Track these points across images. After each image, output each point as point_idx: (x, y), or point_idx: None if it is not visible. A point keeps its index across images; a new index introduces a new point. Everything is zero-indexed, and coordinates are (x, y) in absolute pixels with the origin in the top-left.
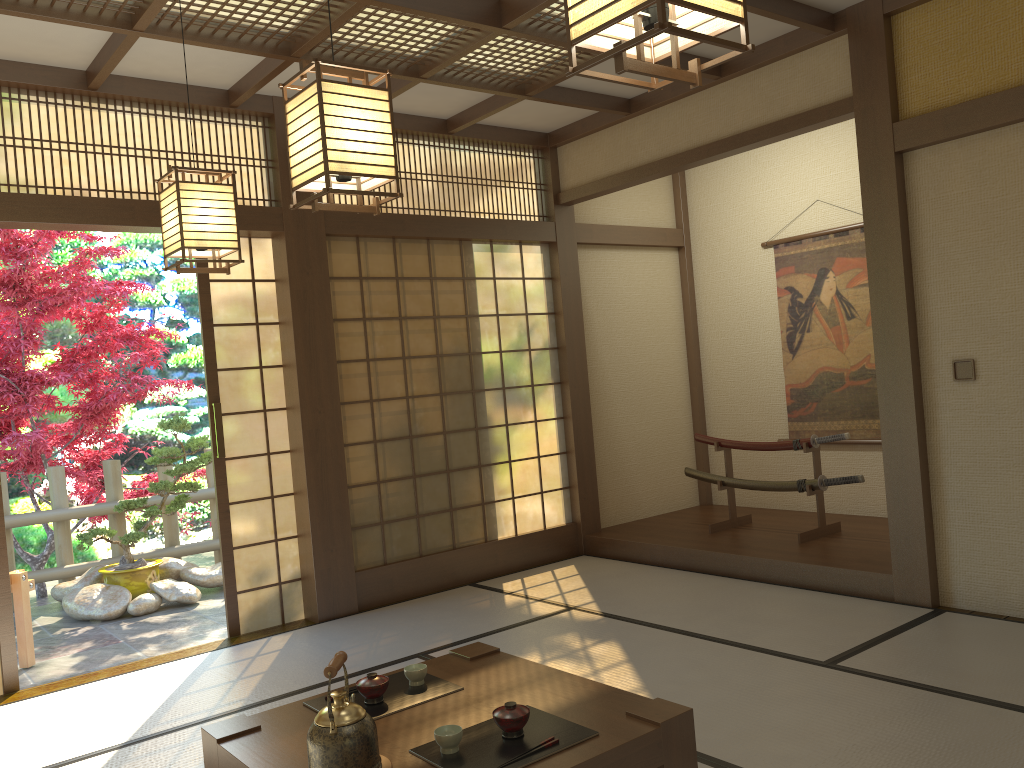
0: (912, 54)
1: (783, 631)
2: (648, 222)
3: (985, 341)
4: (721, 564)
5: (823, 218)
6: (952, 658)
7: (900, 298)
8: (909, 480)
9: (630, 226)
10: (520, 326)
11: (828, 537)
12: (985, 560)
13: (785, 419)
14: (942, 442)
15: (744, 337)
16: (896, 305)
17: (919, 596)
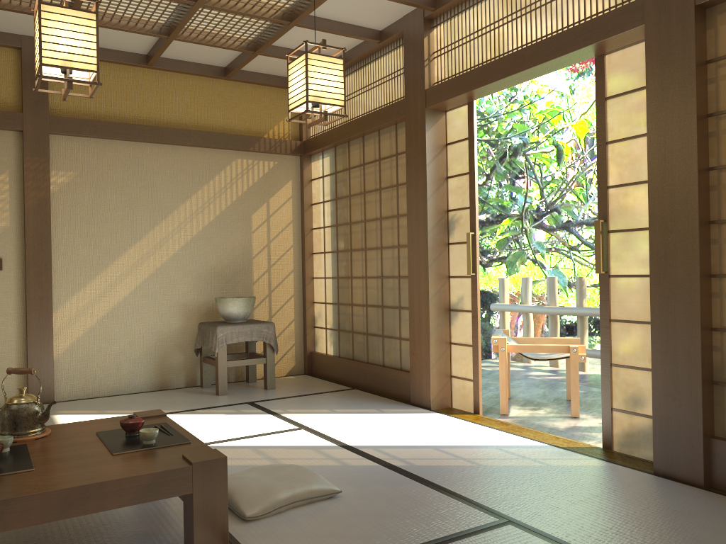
0: None
1: None
2: None
3: None
4: None
5: None
6: None
7: None
8: None
9: None
10: None
11: None
12: None
13: None
14: None
15: None
16: None
17: None
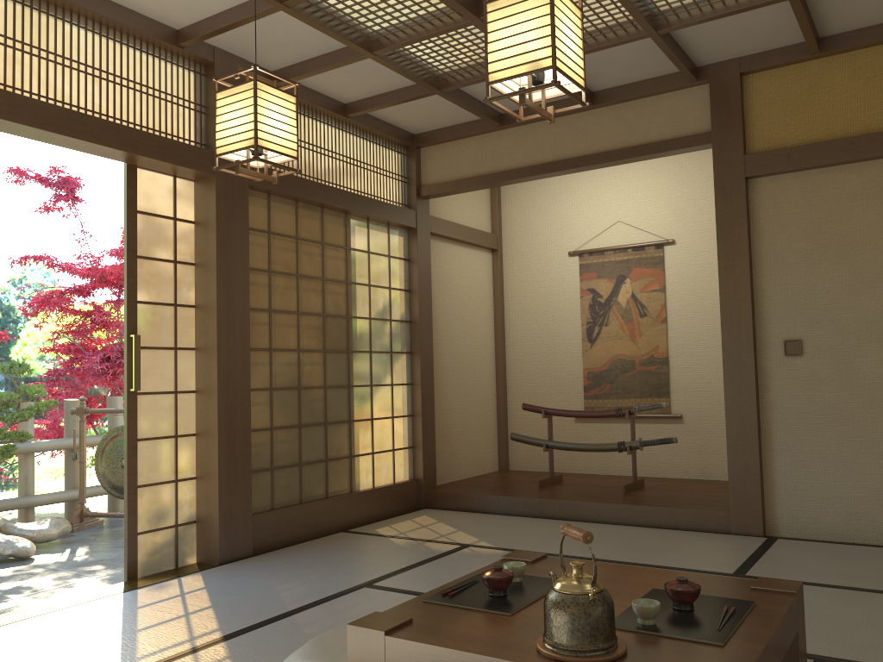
0: (759, 106)
1: (672, 555)
2: (474, 225)
3: (810, 326)
4: (567, 510)
5: (623, 236)
6: (824, 567)
7: (745, 289)
8: (747, 434)
9: (465, 225)
10: (385, 298)
11: (641, 490)
12: (805, 497)
13: (581, 397)
14: (772, 404)
15: (547, 328)
16: (742, 295)
17: (753, 528)
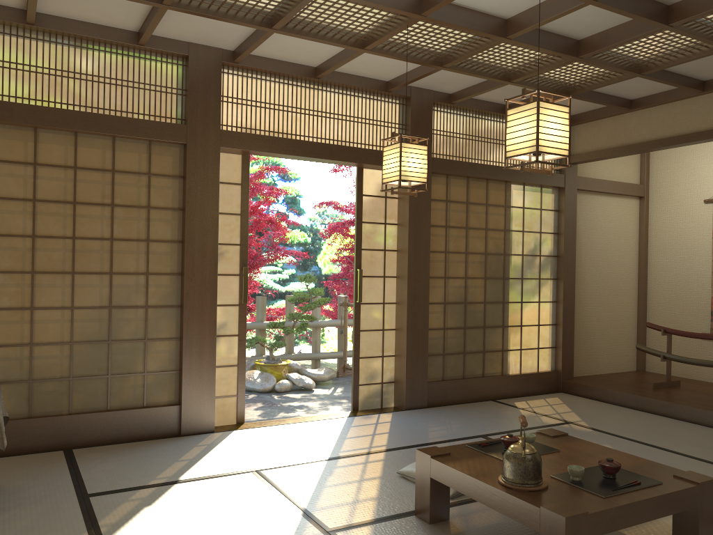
0: None
1: None
2: (622, 178)
3: None
4: (665, 409)
5: None
6: None
7: None
8: None
9: (611, 180)
10: (536, 240)
11: None
12: None
13: (708, 319)
14: None
15: (683, 261)
16: None
17: None
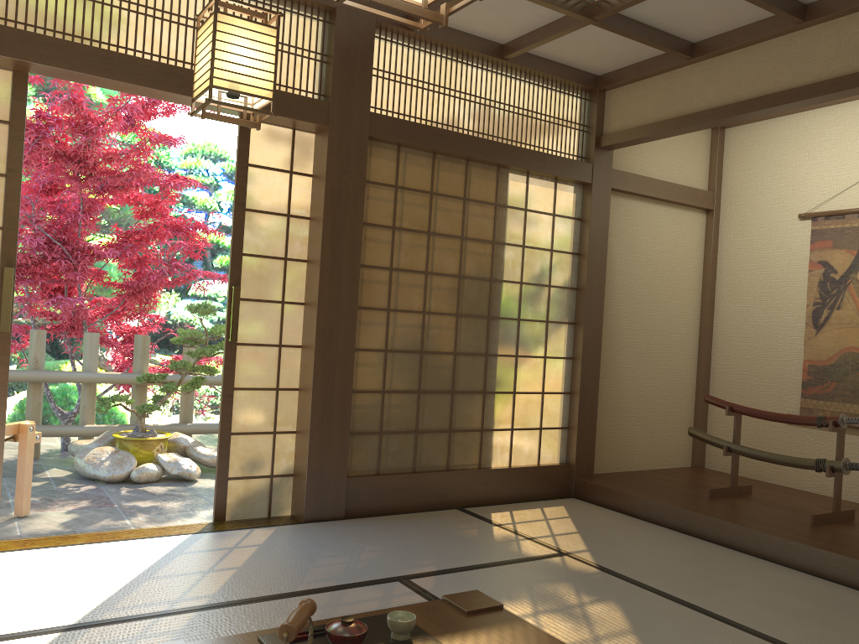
0: None
1: (811, 627)
2: (681, 181)
3: None
4: (724, 533)
5: None
6: None
7: None
8: None
9: (664, 181)
10: (544, 261)
11: (842, 524)
12: None
13: (798, 394)
14: None
15: (764, 307)
16: None
17: None
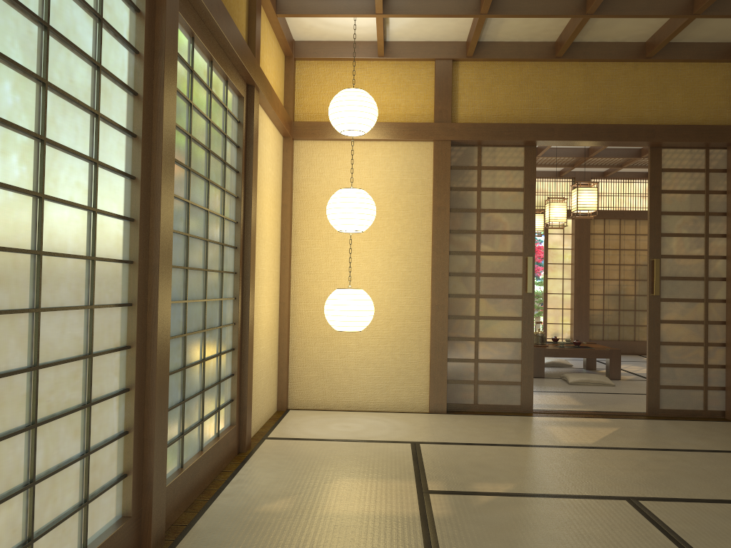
0: None
1: None
2: None
3: None
4: None
5: None
6: None
7: None
8: None
9: None
10: None
11: None
12: None
13: None
14: None
15: None
16: None
17: None
